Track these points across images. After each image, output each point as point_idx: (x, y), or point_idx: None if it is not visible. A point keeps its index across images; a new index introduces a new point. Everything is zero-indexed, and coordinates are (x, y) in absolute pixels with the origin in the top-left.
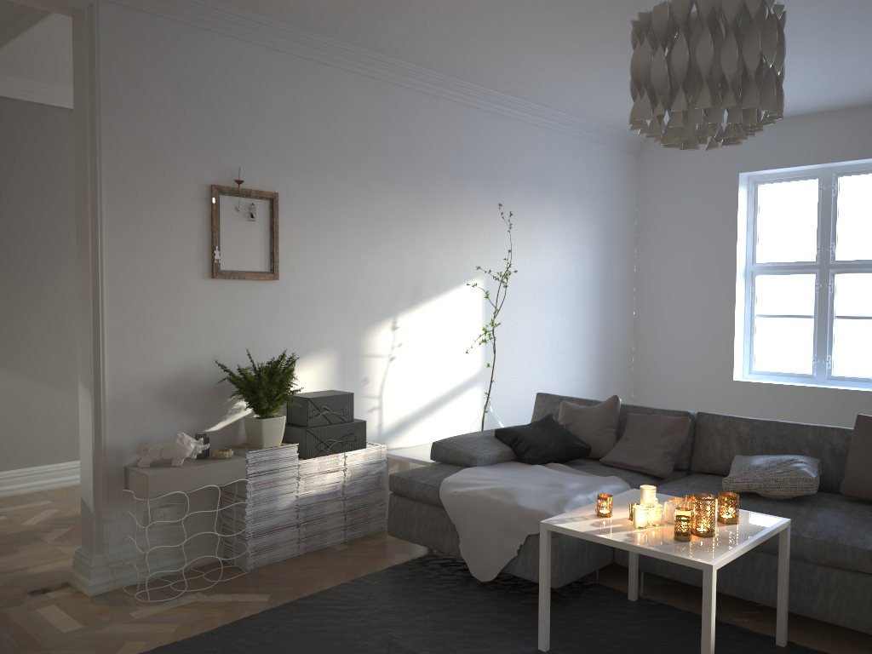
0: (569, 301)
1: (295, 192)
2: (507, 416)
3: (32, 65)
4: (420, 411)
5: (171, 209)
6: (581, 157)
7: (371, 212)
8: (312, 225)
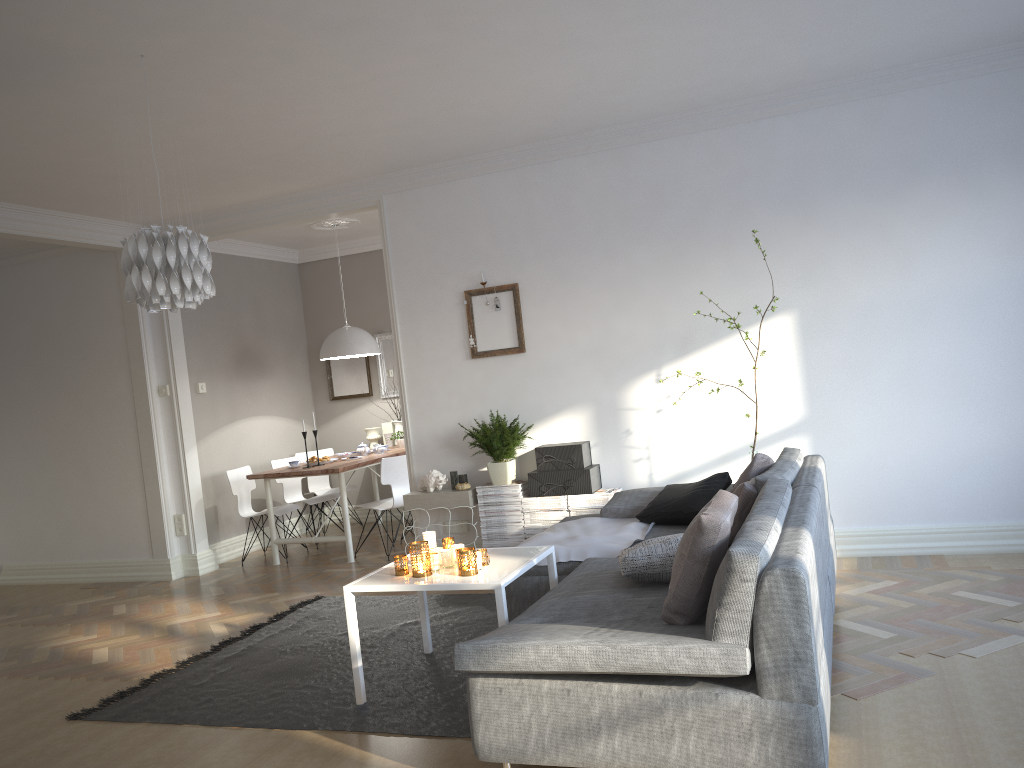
0: (999, 315)
1: (535, 278)
2: (864, 475)
3: None
4: (704, 463)
5: (439, 315)
6: (1007, 98)
7: (618, 274)
8: (554, 301)
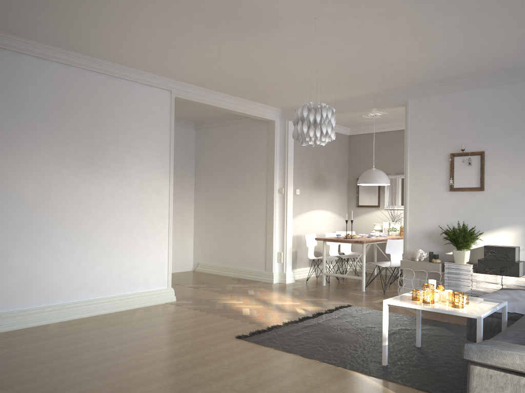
0: None
1: (496, 149)
2: None
3: None
4: None
5: (433, 165)
6: None
7: None
8: (506, 163)
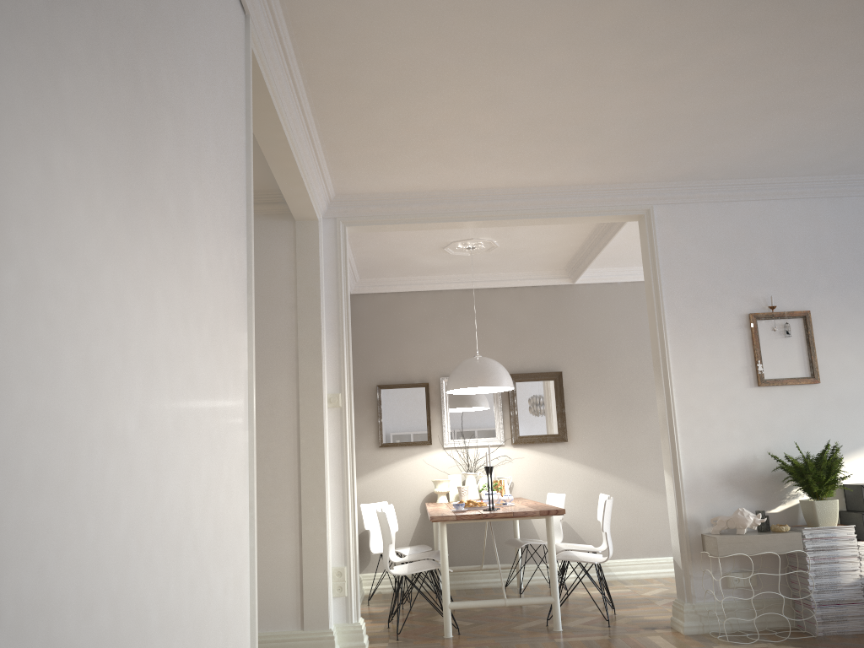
0: None
1: (827, 307)
2: None
3: (623, 256)
4: None
5: (718, 336)
6: None
7: None
8: (847, 332)
